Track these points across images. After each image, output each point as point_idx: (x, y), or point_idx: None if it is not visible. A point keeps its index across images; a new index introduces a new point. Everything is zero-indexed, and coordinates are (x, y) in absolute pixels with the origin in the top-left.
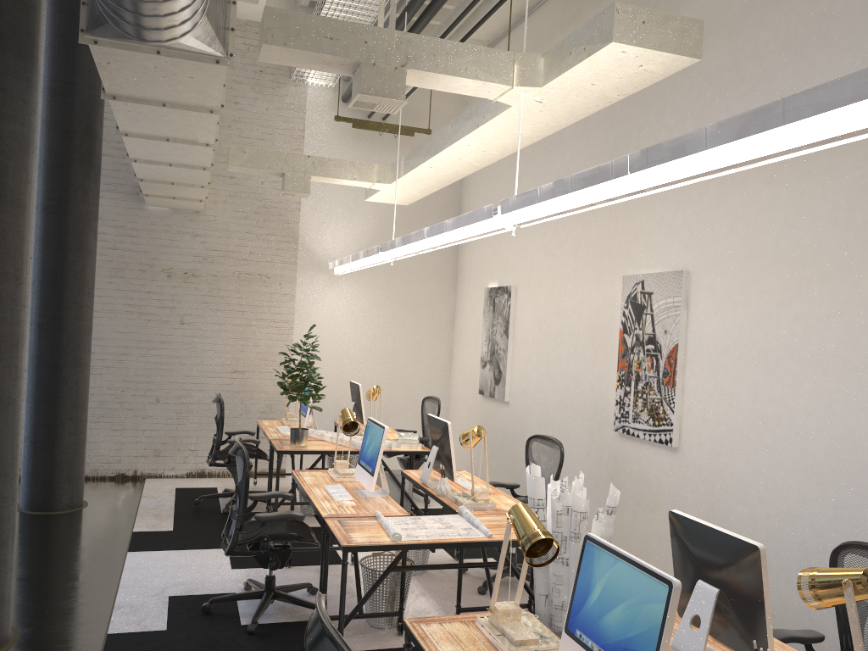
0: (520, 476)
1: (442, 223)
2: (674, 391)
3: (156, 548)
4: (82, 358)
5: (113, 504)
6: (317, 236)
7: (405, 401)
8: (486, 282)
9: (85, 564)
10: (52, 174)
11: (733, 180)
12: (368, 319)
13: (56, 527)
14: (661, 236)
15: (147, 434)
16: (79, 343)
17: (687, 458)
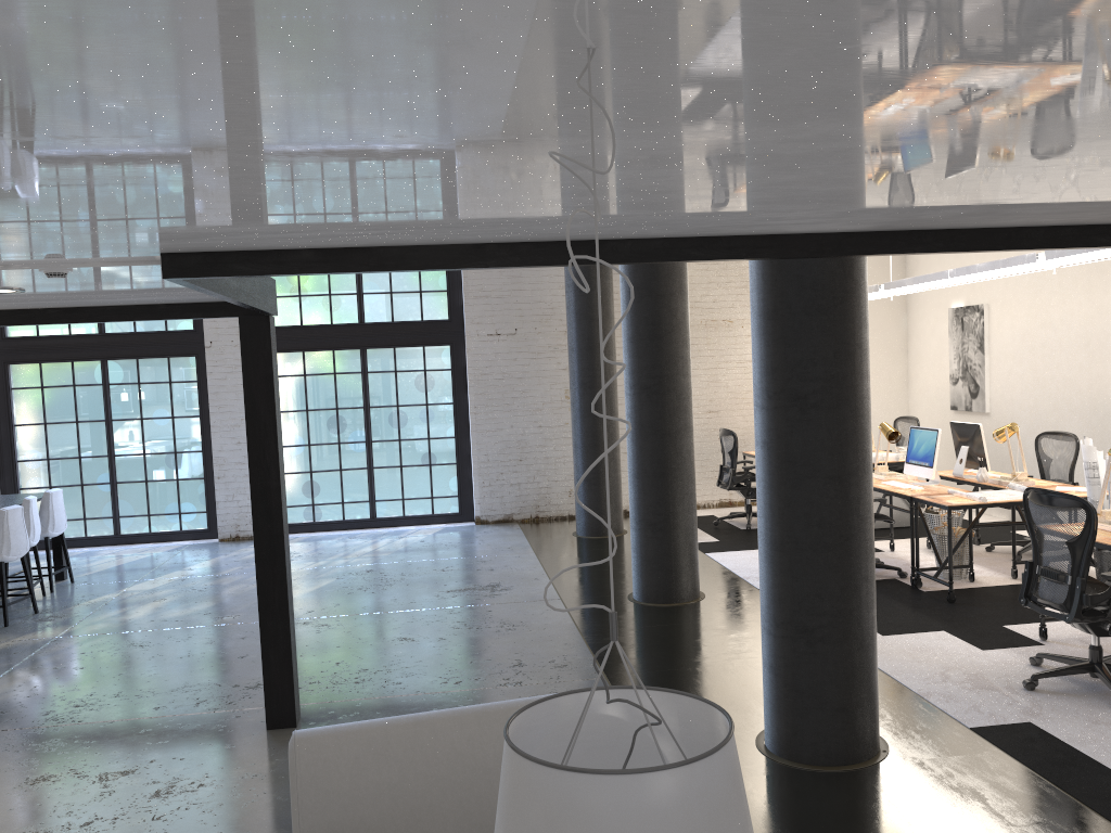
0: None
1: (972, 266)
2: None
3: (722, 550)
4: (615, 408)
5: None
6: None
7: None
8: (947, 303)
9: None
10: None
11: None
12: None
13: (627, 544)
14: None
15: None
16: (613, 396)
17: None
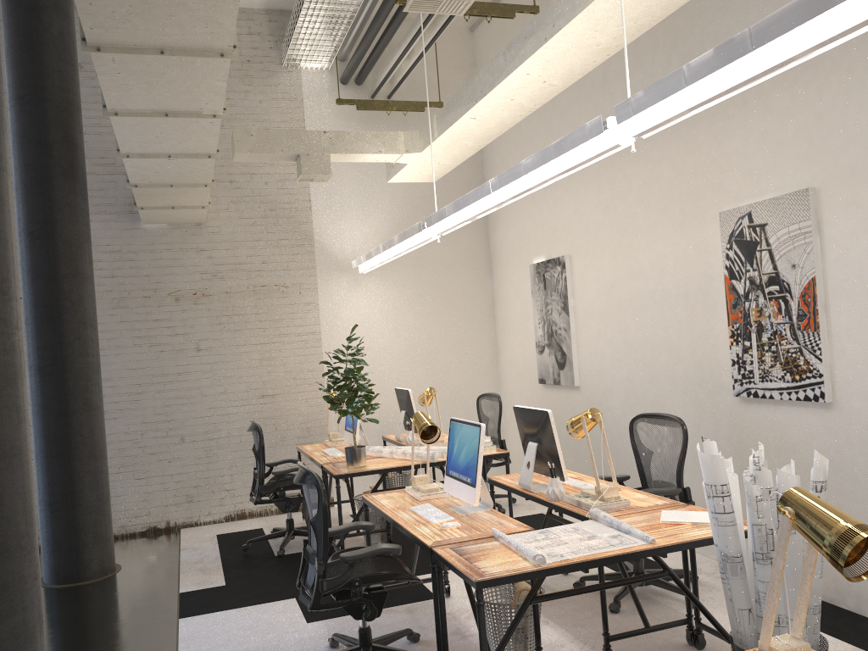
0: (607, 468)
1: (517, 166)
2: (818, 334)
3: (211, 609)
4: (93, 400)
5: (150, 564)
6: (334, 235)
7: (453, 404)
8: (529, 259)
9: (131, 641)
10: (32, 193)
11: (867, 64)
12: (401, 319)
13: (89, 600)
14: (766, 156)
15: (175, 479)
16: (87, 384)
17: (849, 413)
